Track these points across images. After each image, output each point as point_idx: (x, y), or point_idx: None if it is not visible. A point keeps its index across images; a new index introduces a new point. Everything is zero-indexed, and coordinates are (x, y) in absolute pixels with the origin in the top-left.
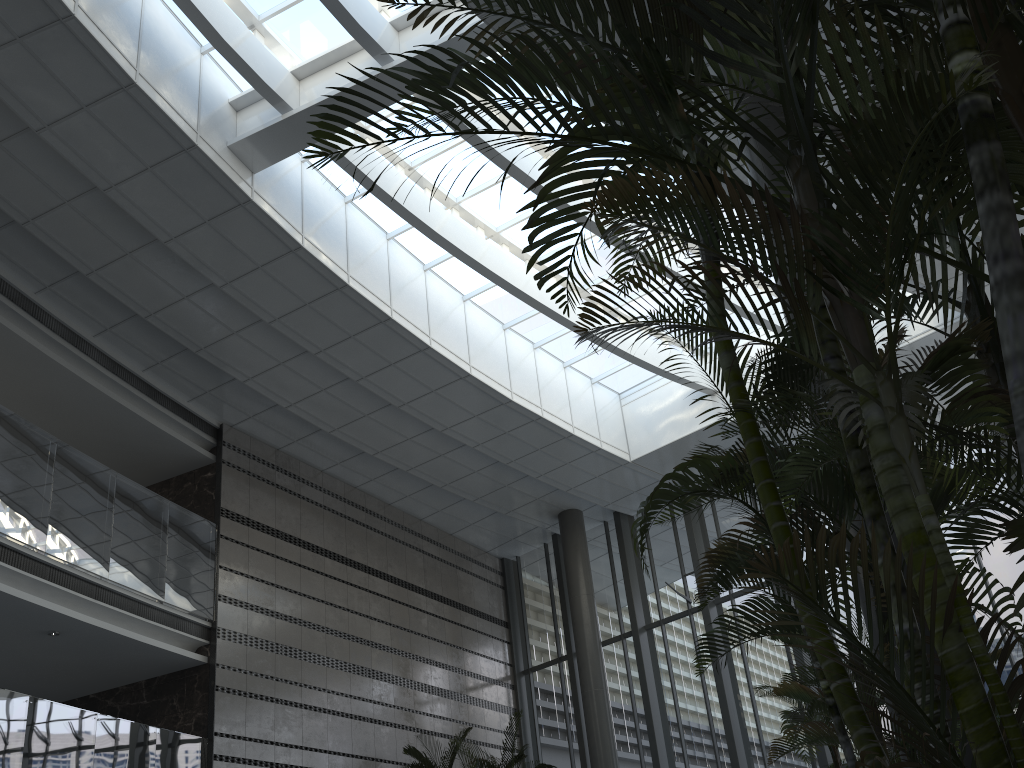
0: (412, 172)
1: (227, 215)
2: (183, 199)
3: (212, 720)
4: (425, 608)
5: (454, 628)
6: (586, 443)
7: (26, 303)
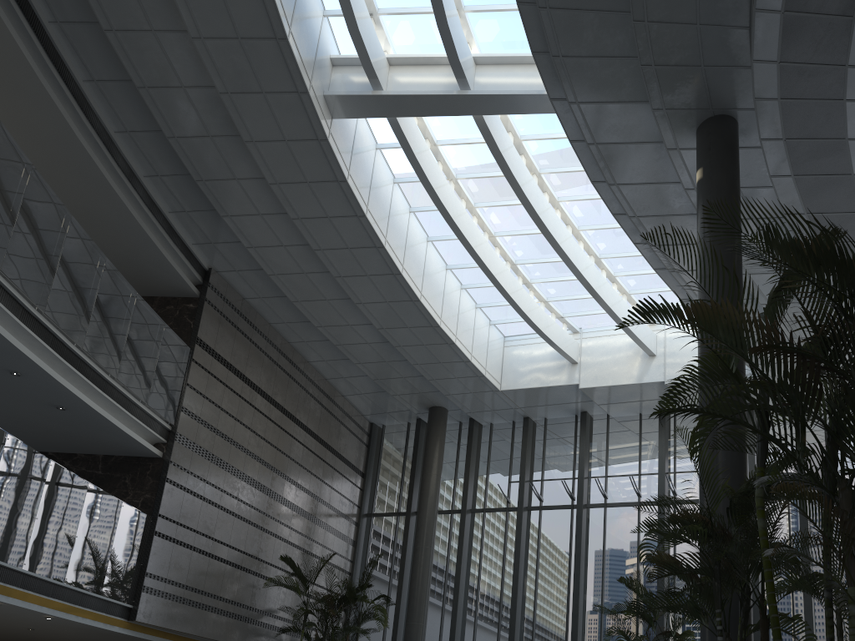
0: (435, 148)
1: (303, 142)
2: (277, 121)
3: (159, 504)
4: (314, 450)
5: (329, 470)
6: (476, 369)
7: (107, 138)
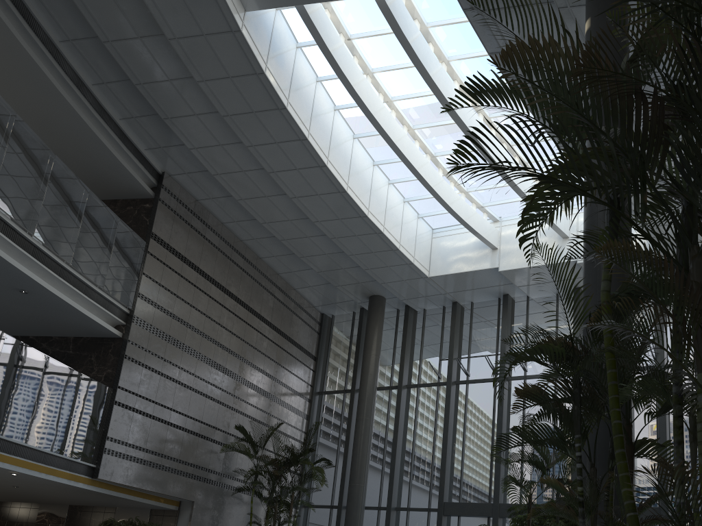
0: (349, 42)
1: (220, 35)
2: (193, 14)
3: (118, 377)
4: (267, 335)
5: (282, 353)
6: (405, 257)
7: (52, 47)
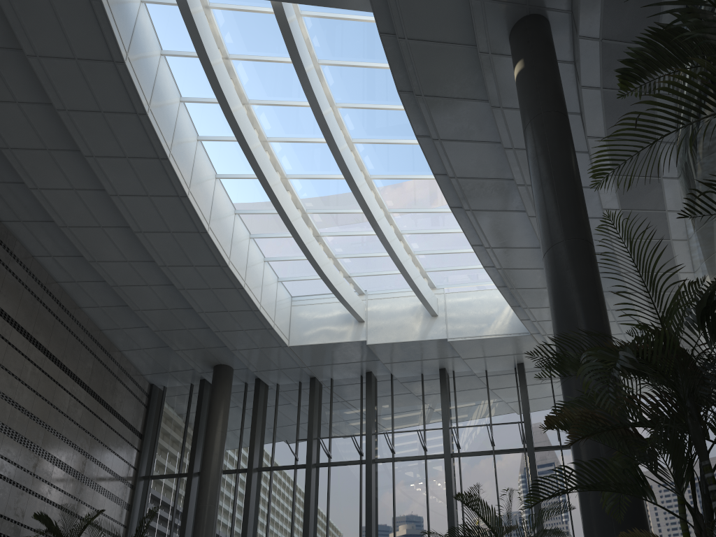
0: (227, 61)
1: None
2: None
3: None
4: (83, 401)
5: (101, 425)
6: (265, 320)
7: None
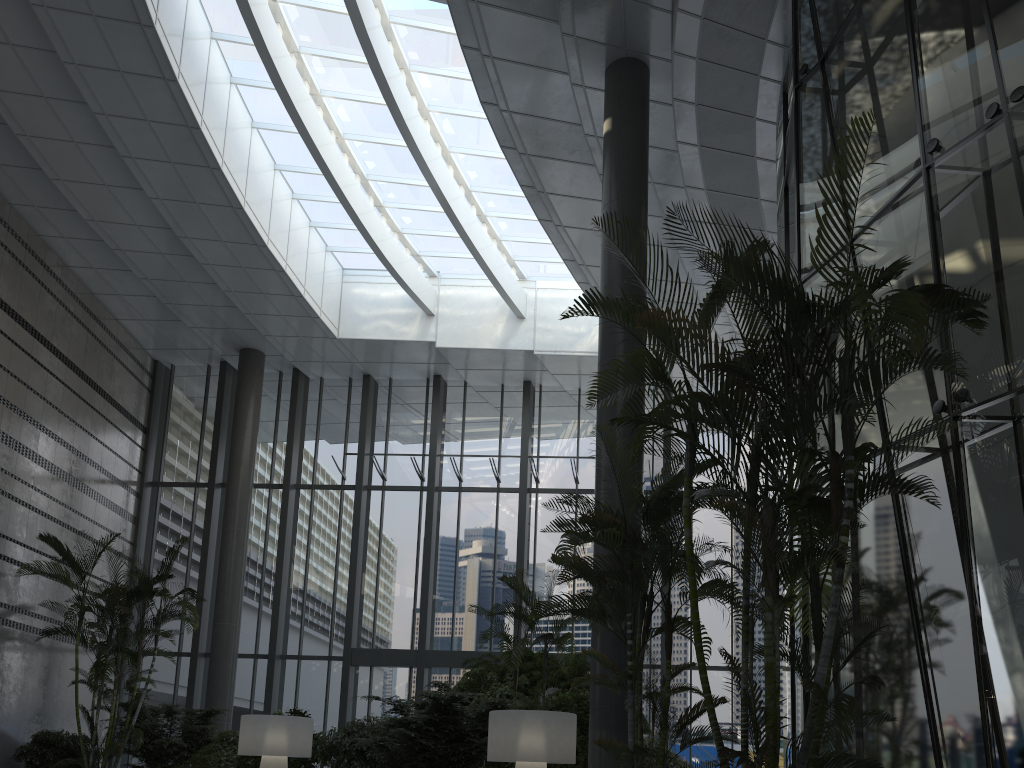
0: (274, 4)
1: None
2: None
3: None
4: (79, 392)
5: (100, 421)
6: (310, 308)
7: None
